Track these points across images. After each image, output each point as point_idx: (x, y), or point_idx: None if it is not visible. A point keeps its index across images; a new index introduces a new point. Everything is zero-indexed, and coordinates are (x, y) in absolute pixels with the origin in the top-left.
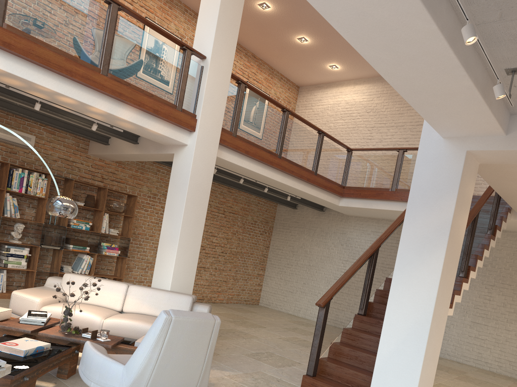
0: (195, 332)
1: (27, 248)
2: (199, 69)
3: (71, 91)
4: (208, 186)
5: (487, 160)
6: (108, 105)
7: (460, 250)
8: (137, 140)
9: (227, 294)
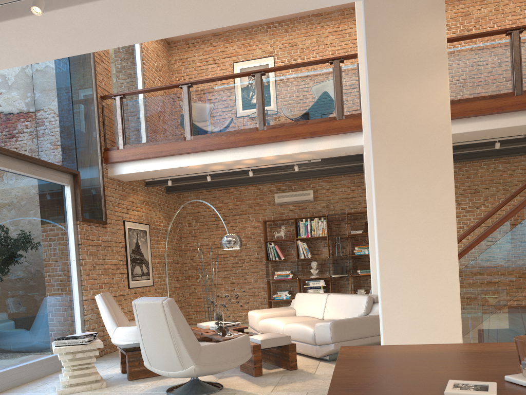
0: (151, 312)
1: (322, 280)
2: (355, 69)
3: (243, 154)
4: None
5: None
6: (273, 149)
7: (447, 136)
8: (362, 158)
9: None
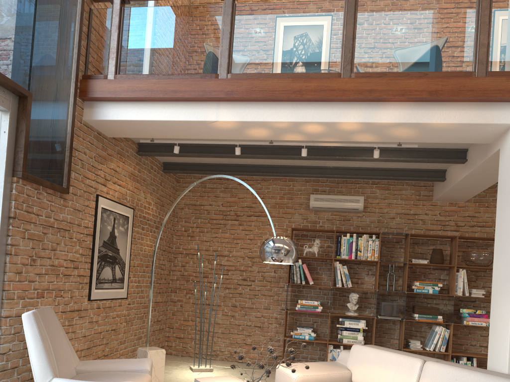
0: None
1: (363, 320)
2: None
3: (309, 114)
4: None
5: None
6: (360, 112)
7: None
8: (465, 157)
9: None
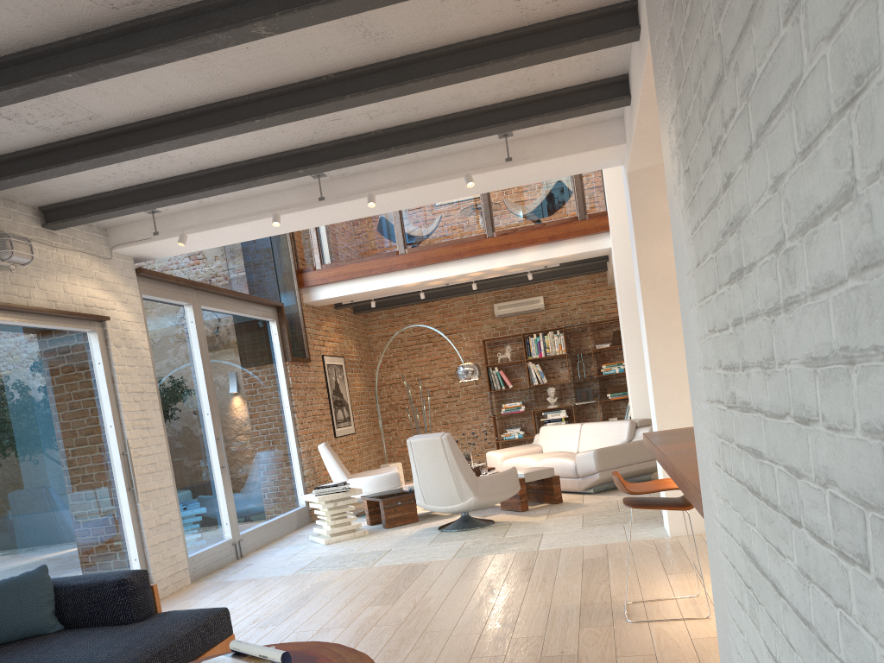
0: (429, 448)
1: (563, 410)
2: None
3: (470, 267)
4: None
5: None
6: (505, 259)
7: None
8: (607, 256)
9: None
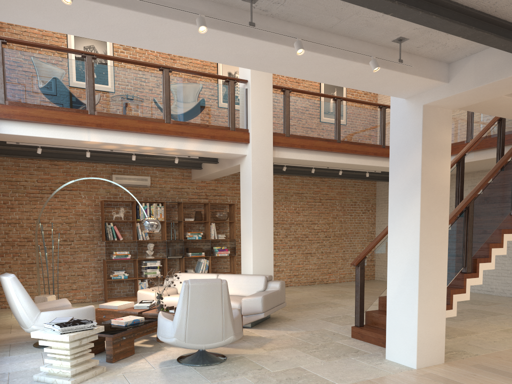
0: (208, 292)
1: (158, 261)
2: (244, 92)
3: (148, 141)
4: (270, 183)
5: (453, 106)
6: (176, 143)
7: (448, 192)
8: (217, 160)
9: (339, 273)
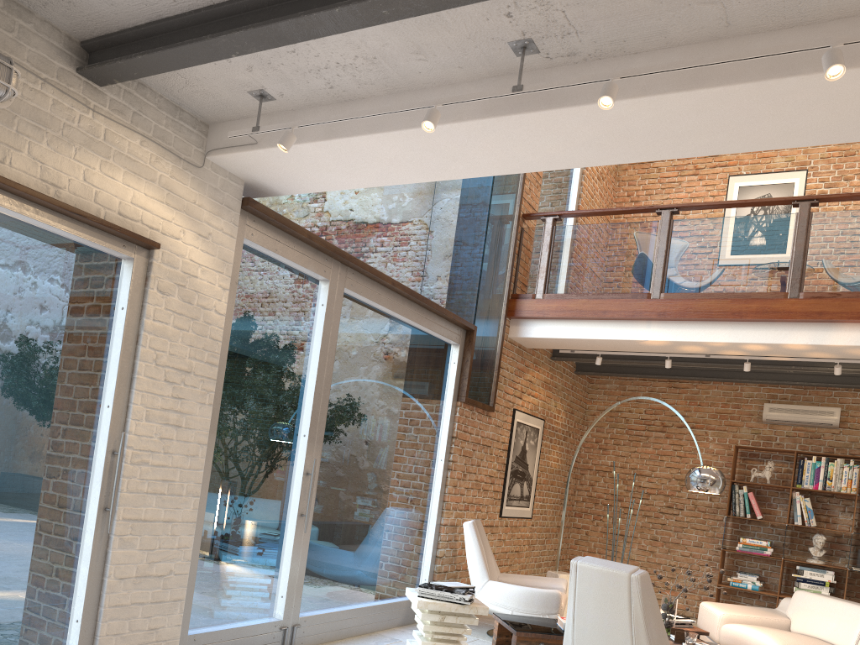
0: (604, 586)
1: (830, 571)
2: None
3: (749, 335)
4: None
5: None
6: (809, 333)
7: None
8: None
9: None
